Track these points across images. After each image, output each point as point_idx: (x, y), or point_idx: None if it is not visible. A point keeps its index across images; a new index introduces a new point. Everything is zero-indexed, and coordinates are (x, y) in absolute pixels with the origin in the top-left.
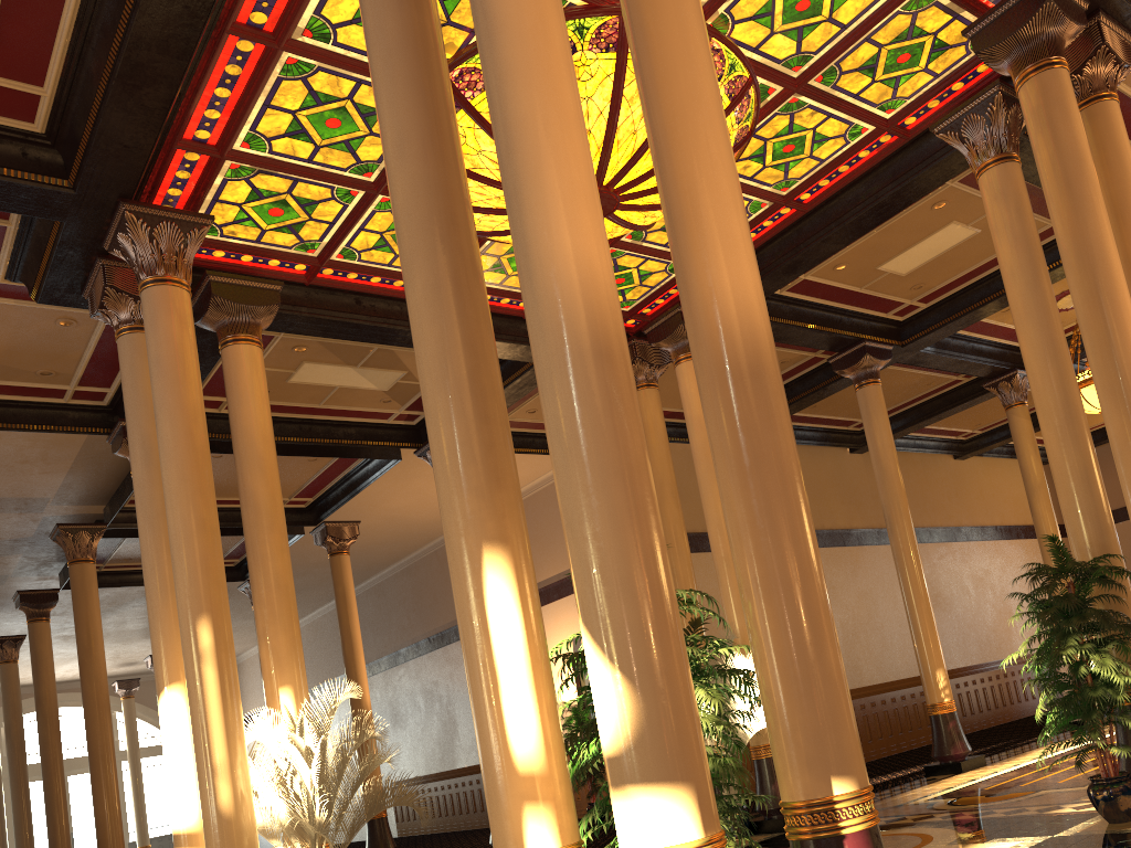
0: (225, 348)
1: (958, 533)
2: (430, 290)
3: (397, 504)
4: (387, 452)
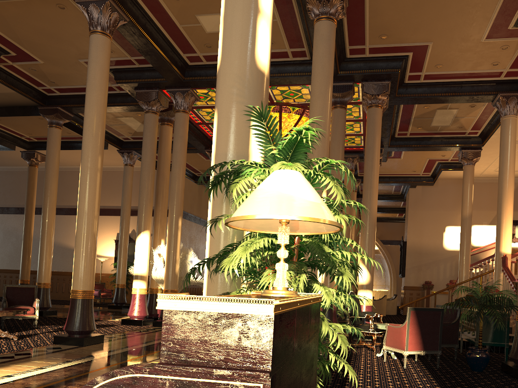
0: (166, 125)
1: None
2: None
3: None
4: (104, 144)
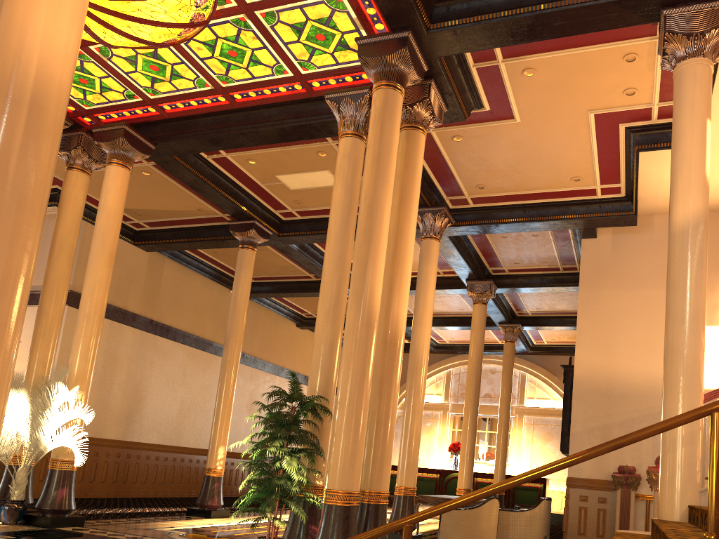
0: None
1: (281, 371)
2: None
3: None
4: None
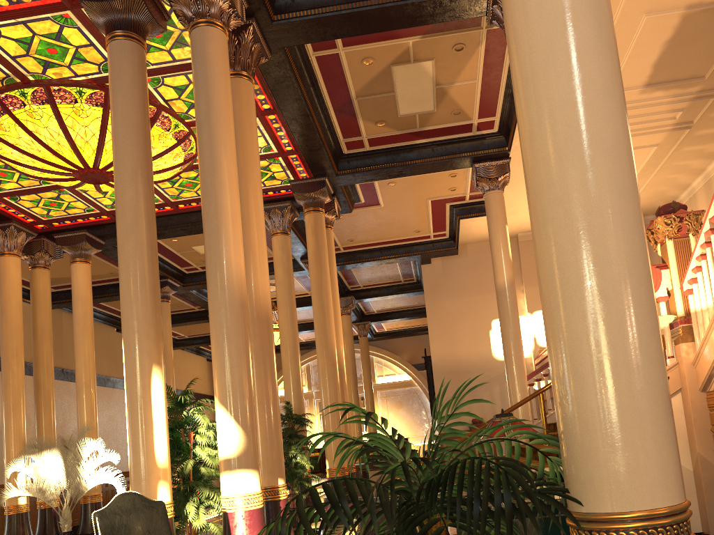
0: None
1: None
2: (141, 244)
3: None
4: None
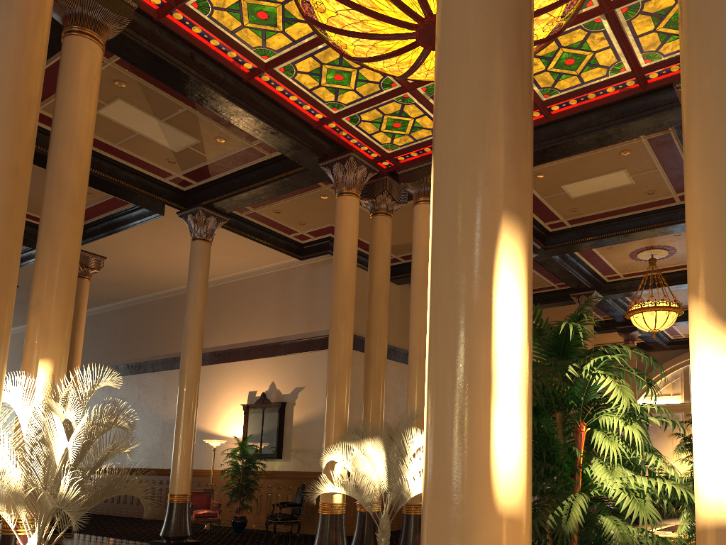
0: (69, 36)
1: None
2: None
3: (138, 254)
4: (153, 205)
